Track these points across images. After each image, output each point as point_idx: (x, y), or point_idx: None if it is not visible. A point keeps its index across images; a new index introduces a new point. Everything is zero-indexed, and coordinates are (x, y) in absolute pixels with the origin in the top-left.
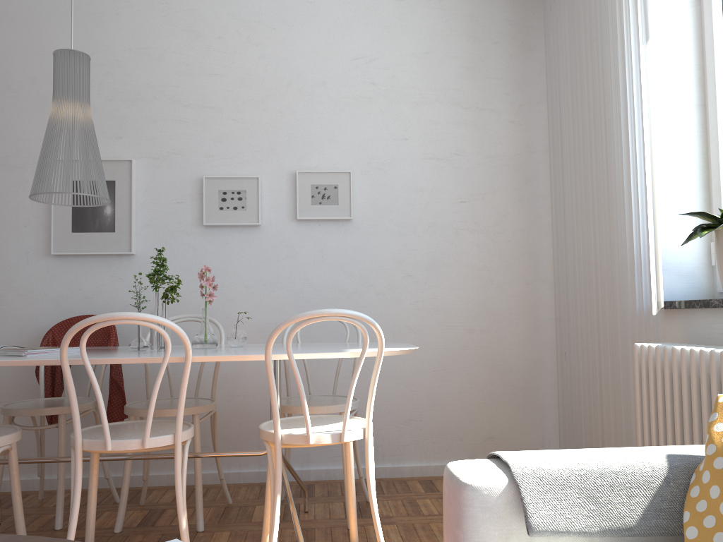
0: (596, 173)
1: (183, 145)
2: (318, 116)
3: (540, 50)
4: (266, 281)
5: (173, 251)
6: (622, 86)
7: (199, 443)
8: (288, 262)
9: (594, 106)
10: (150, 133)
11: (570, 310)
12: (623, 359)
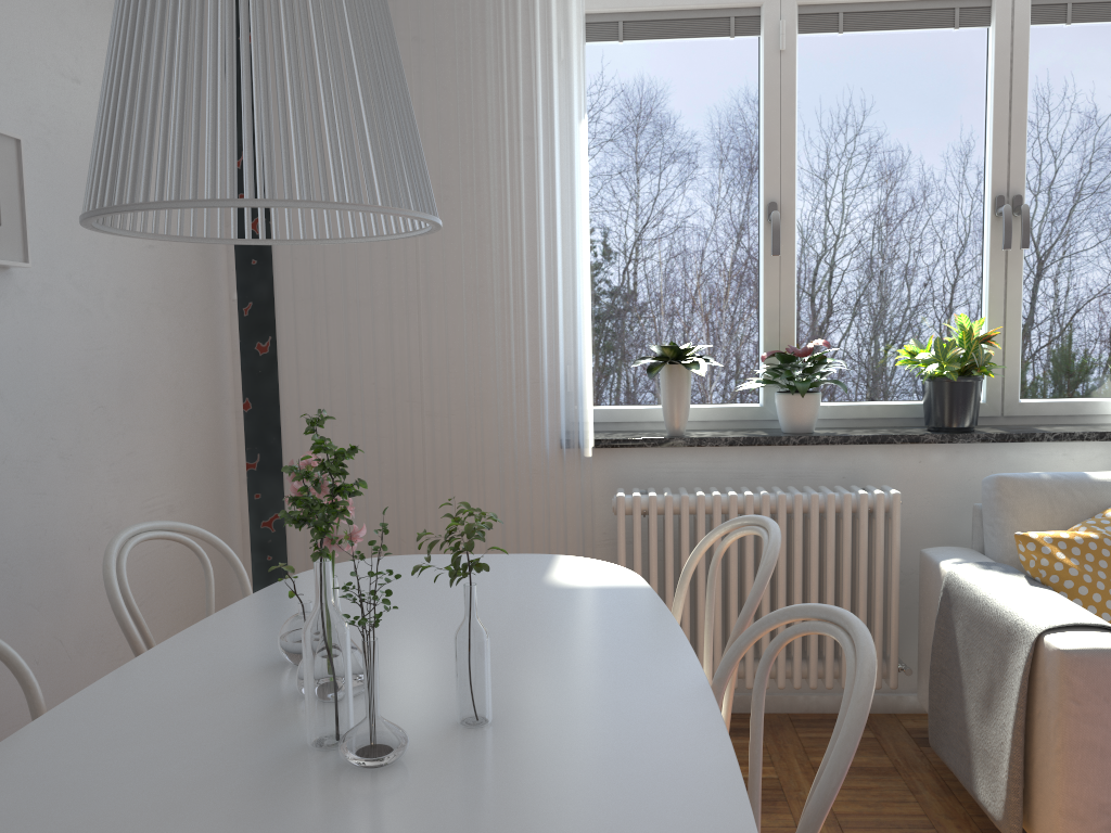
0: (447, 256)
1: None
2: None
3: None
4: None
5: None
6: (530, 154)
7: None
8: None
9: (446, 155)
10: None
11: None
12: (510, 515)
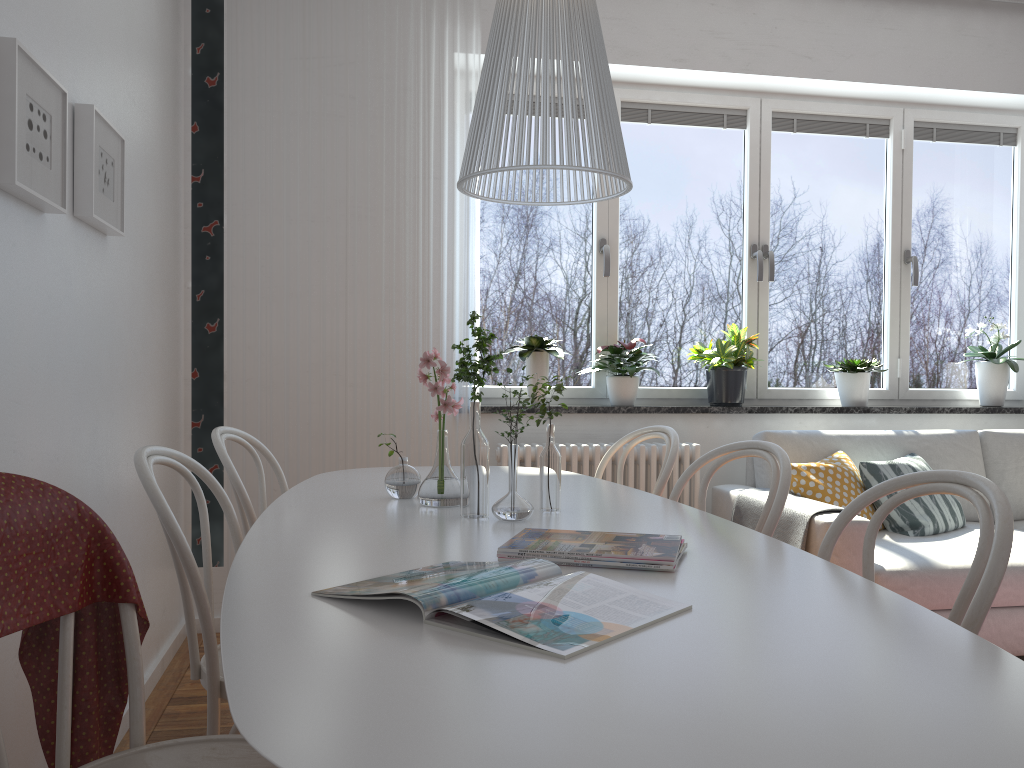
0: (372, 261)
1: None
2: None
3: (182, 28)
4: (50, 354)
5: None
6: (438, 189)
7: None
8: (66, 311)
9: (374, 185)
10: None
11: (279, 412)
12: (414, 464)
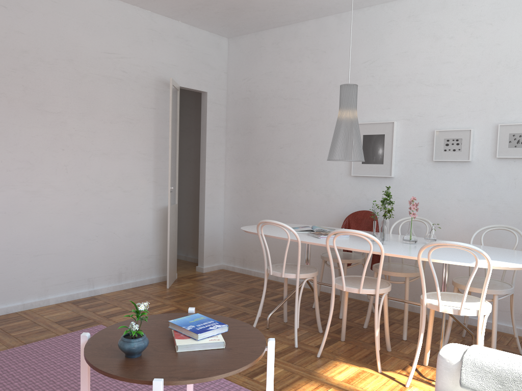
0: None
1: (424, 110)
2: (520, 83)
3: None
4: (472, 197)
5: (415, 176)
6: None
7: (407, 293)
8: (488, 186)
9: None
10: (405, 104)
11: None
12: None
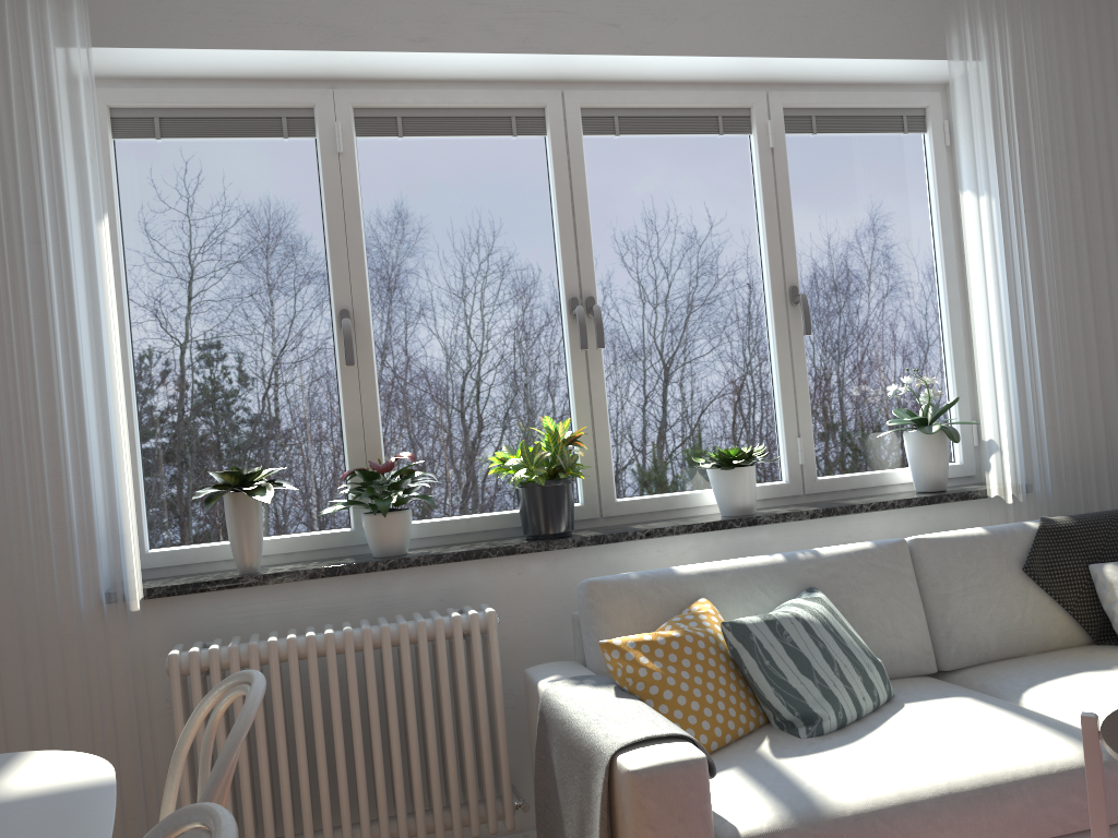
0: None
1: None
2: None
3: None
4: None
5: None
6: (36, 258)
7: None
8: None
9: None
10: None
11: None
12: (36, 695)
